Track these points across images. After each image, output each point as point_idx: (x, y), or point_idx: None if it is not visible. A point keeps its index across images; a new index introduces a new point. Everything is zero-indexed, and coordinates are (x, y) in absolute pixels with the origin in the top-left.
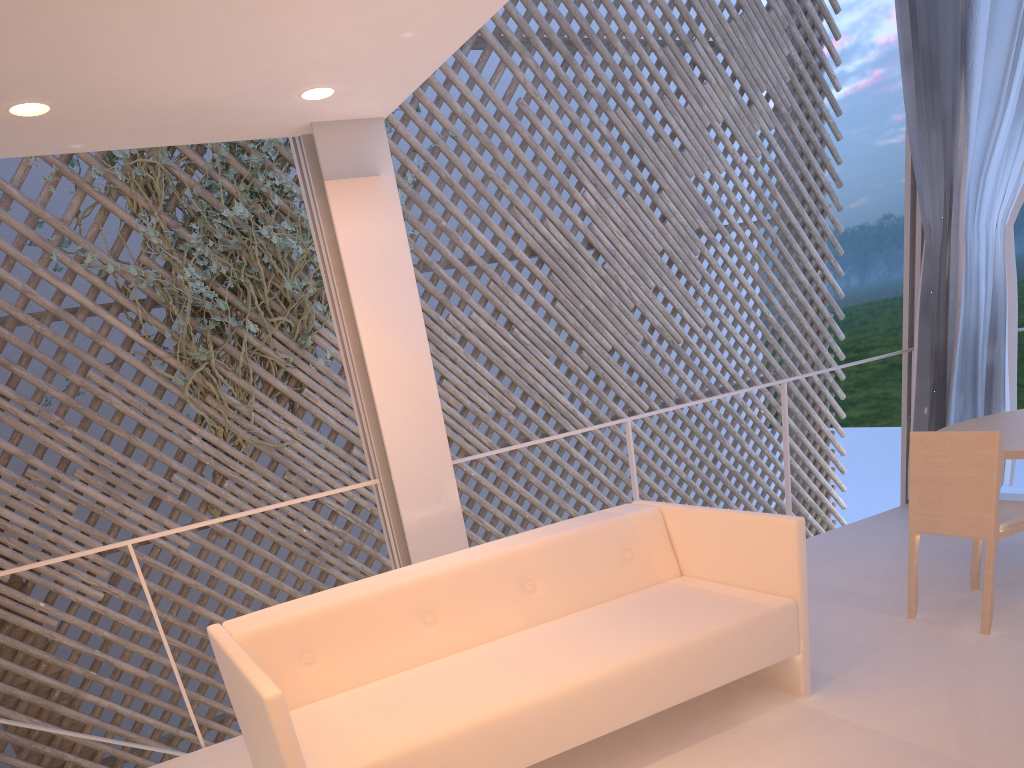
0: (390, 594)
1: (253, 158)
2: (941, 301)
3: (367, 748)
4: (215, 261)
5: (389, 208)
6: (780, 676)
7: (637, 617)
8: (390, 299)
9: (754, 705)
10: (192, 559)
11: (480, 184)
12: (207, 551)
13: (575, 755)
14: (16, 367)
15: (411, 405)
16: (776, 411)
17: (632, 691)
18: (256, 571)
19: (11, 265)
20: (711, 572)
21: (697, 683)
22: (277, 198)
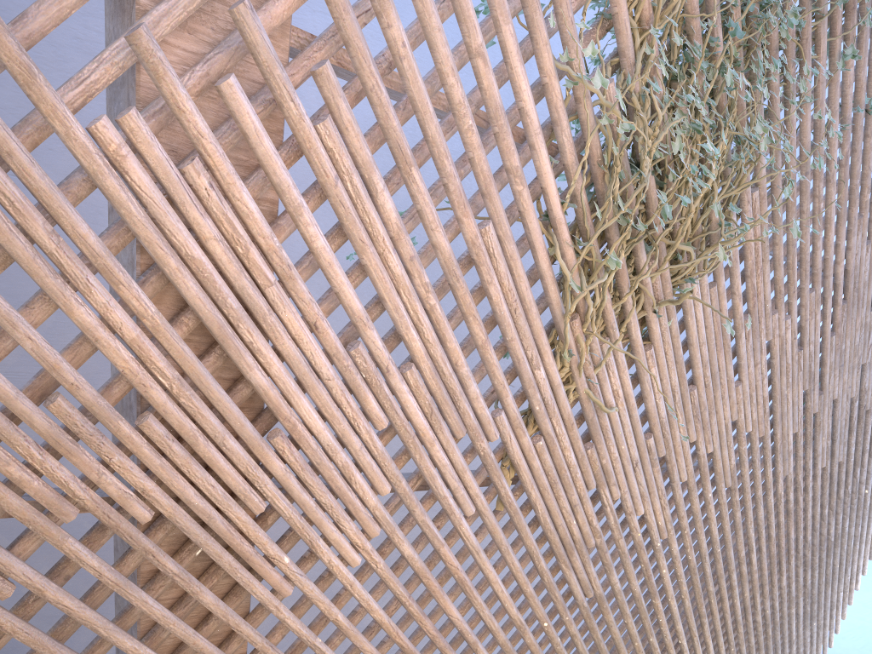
0: None
1: (772, 19)
2: None
3: None
4: (678, 138)
5: None
6: None
7: None
8: None
9: None
10: (468, 532)
11: (859, 176)
12: (473, 520)
13: None
14: (417, 173)
15: None
16: (870, 493)
17: None
18: (515, 562)
19: None
20: None
21: None
22: (766, 89)
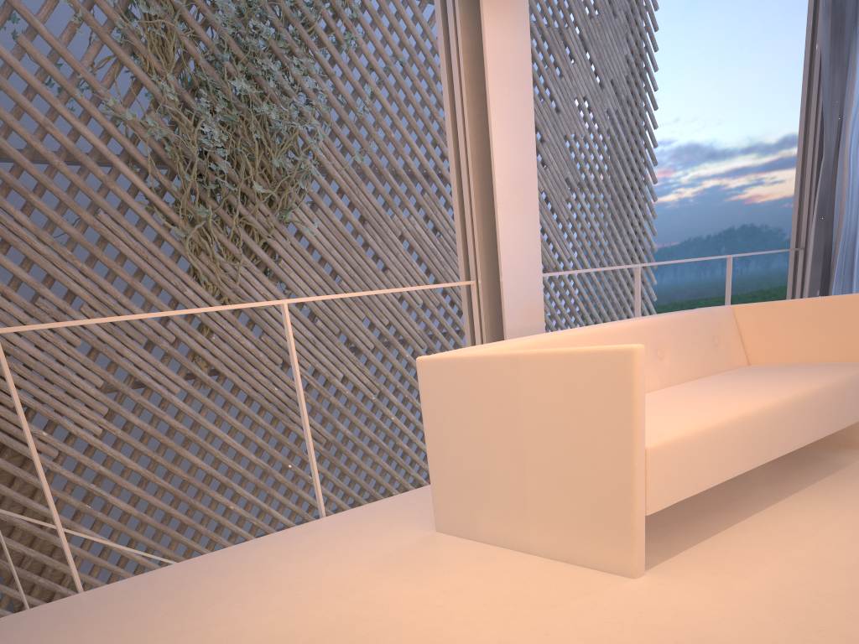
0: (573, 340)
1: (253, 42)
2: (830, 208)
3: (661, 429)
4: (217, 128)
5: (521, 25)
6: (857, 435)
7: (769, 373)
8: (515, 108)
9: (844, 457)
10: (181, 404)
11: (420, 108)
12: (191, 400)
13: (726, 489)
14: (34, 196)
15: (520, 209)
16: None
17: (813, 414)
18: (235, 422)
19: (30, 99)
20: (786, 356)
21: (841, 418)
22: (272, 82)
